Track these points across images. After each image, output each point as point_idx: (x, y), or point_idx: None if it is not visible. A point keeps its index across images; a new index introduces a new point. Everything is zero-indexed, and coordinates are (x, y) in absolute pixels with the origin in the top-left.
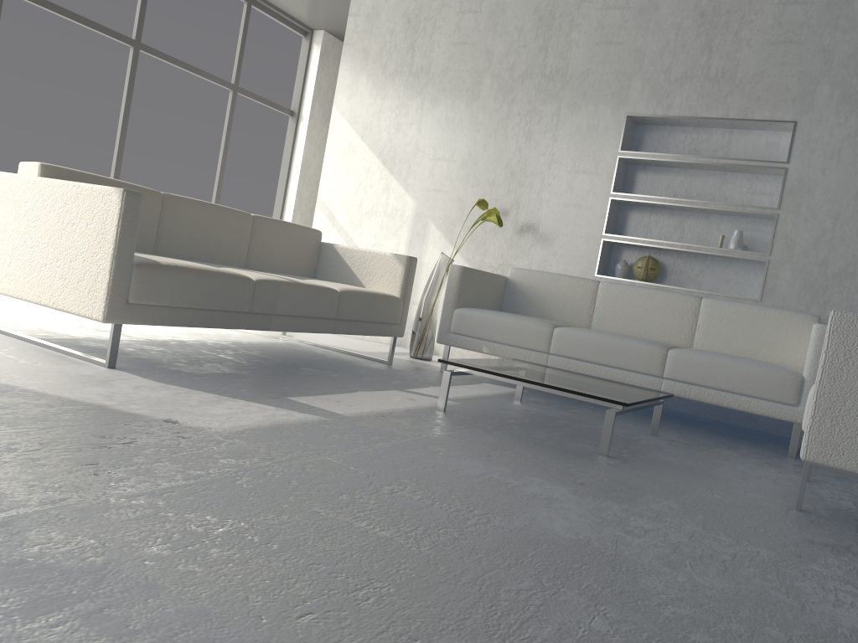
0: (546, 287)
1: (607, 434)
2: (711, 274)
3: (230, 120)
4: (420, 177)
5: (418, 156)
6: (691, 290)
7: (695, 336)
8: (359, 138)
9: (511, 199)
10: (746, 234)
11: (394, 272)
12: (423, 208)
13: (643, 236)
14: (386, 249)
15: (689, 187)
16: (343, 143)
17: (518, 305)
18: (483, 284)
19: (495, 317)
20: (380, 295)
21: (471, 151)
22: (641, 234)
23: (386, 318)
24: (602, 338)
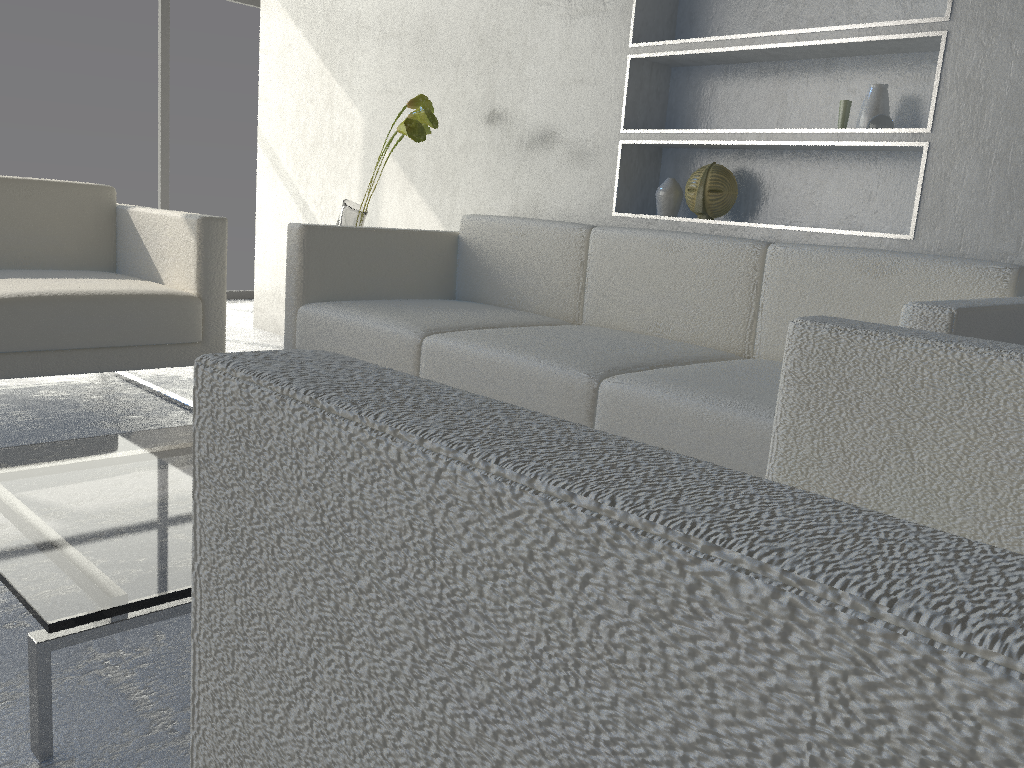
0: (511, 247)
1: (34, 701)
2: (838, 187)
3: (165, 30)
4: (366, 74)
5: (361, 36)
6: (776, 228)
7: (758, 330)
8: (293, 23)
9: (484, 89)
10: (906, 90)
11: (186, 249)
12: (374, 127)
13: (713, 126)
14: (337, 203)
15: (790, 8)
16: (276, 37)
17: (474, 283)
18: (379, 253)
19: (344, 320)
20: (123, 296)
21: (425, 11)
22: (709, 123)
23: (152, 336)
24: (490, 356)
